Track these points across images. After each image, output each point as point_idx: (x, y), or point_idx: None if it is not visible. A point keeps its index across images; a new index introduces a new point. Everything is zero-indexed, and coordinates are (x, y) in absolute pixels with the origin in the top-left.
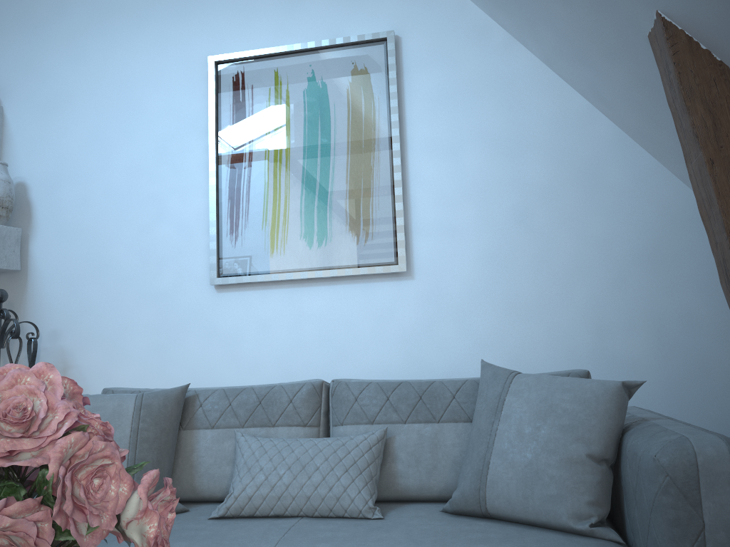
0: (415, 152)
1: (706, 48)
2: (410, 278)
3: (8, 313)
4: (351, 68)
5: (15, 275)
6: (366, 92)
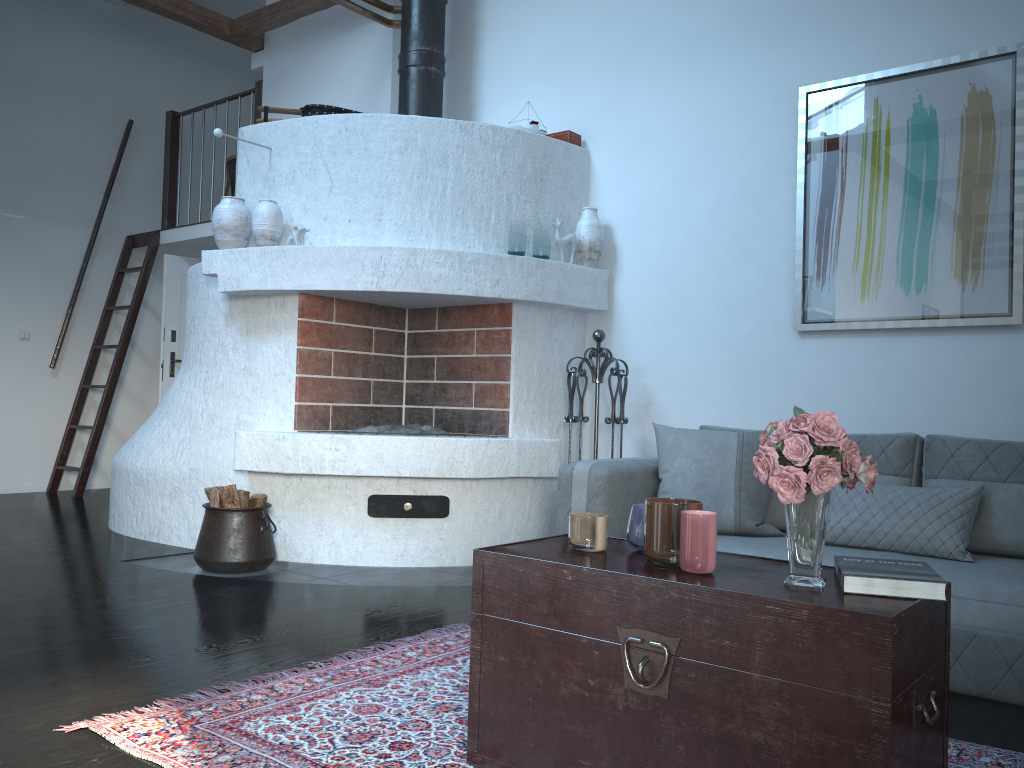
0: None
1: None
2: None
3: (607, 351)
4: (967, 91)
5: (601, 314)
6: (984, 119)
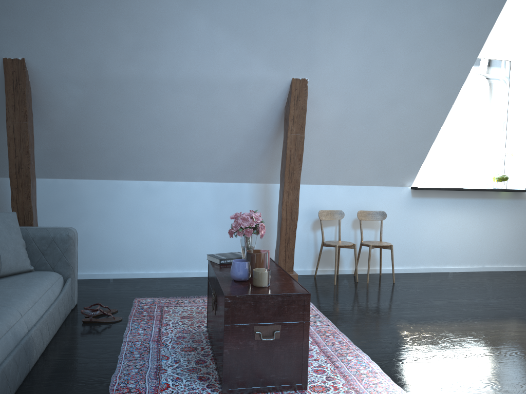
0: None
1: (30, 81)
2: None
3: None
4: None
5: None
6: None
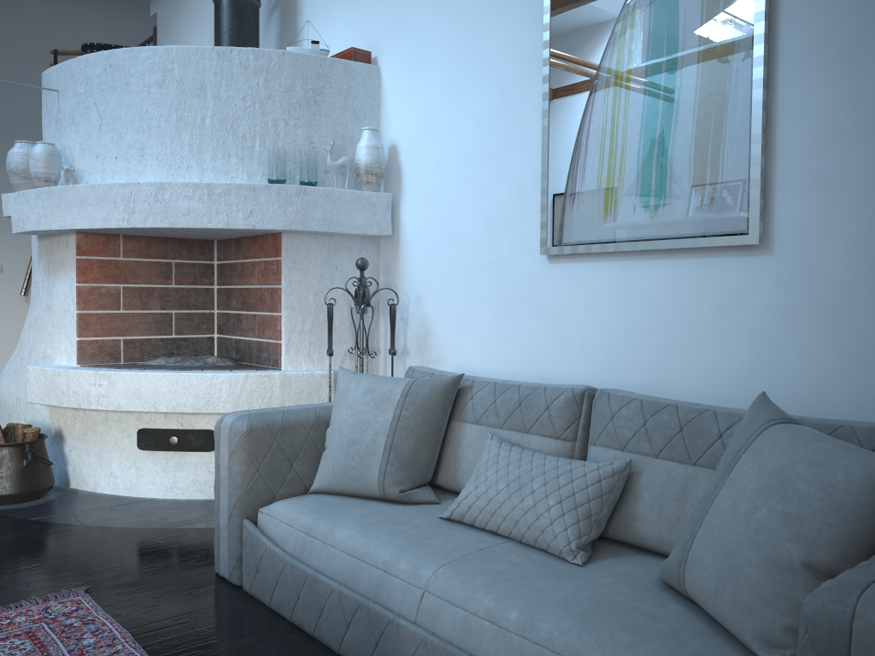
0: (788, 66)
1: None
2: (767, 252)
3: (366, 281)
4: None
5: (390, 239)
6: None
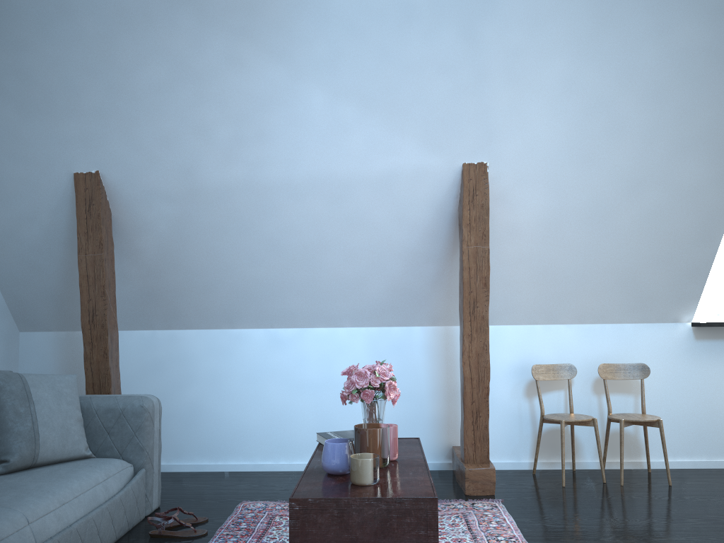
0: None
1: (108, 200)
2: None
3: None
4: None
5: None
6: None
